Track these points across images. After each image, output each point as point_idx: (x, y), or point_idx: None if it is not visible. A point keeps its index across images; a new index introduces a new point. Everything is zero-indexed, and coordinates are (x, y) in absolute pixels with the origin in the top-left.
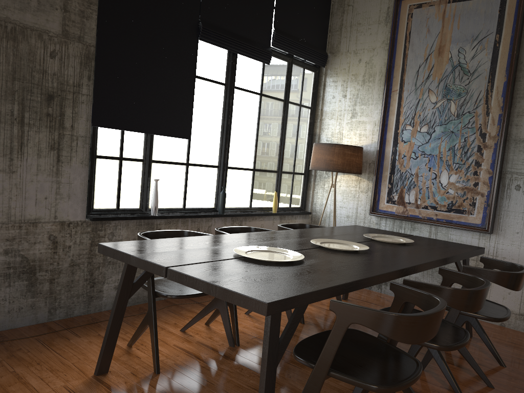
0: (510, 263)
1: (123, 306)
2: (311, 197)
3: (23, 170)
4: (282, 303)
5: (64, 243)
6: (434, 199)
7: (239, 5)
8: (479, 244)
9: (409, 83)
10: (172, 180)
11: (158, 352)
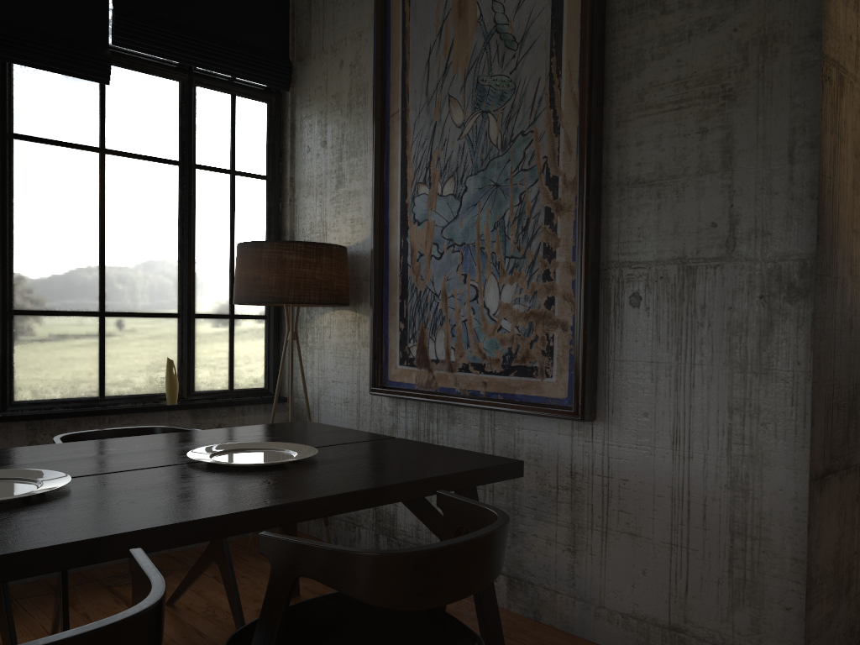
0: (488, 509)
1: None
2: (287, 366)
3: None
4: None
5: None
6: (478, 348)
7: None
8: (574, 449)
9: (417, 91)
10: None
11: None
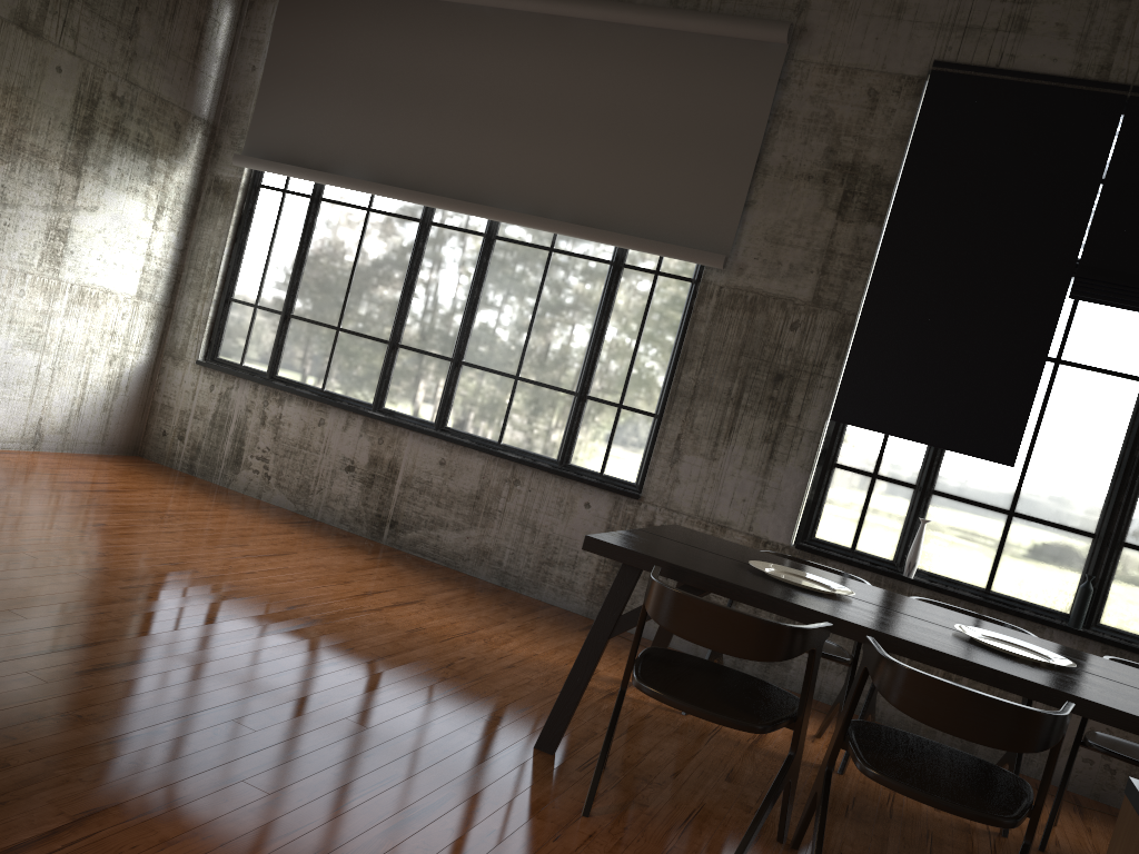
0: None
1: None
2: None
3: (725, 460)
4: (607, 547)
5: None
6: None
7: None
8: None
9: None
10: (968, 533)
11: None
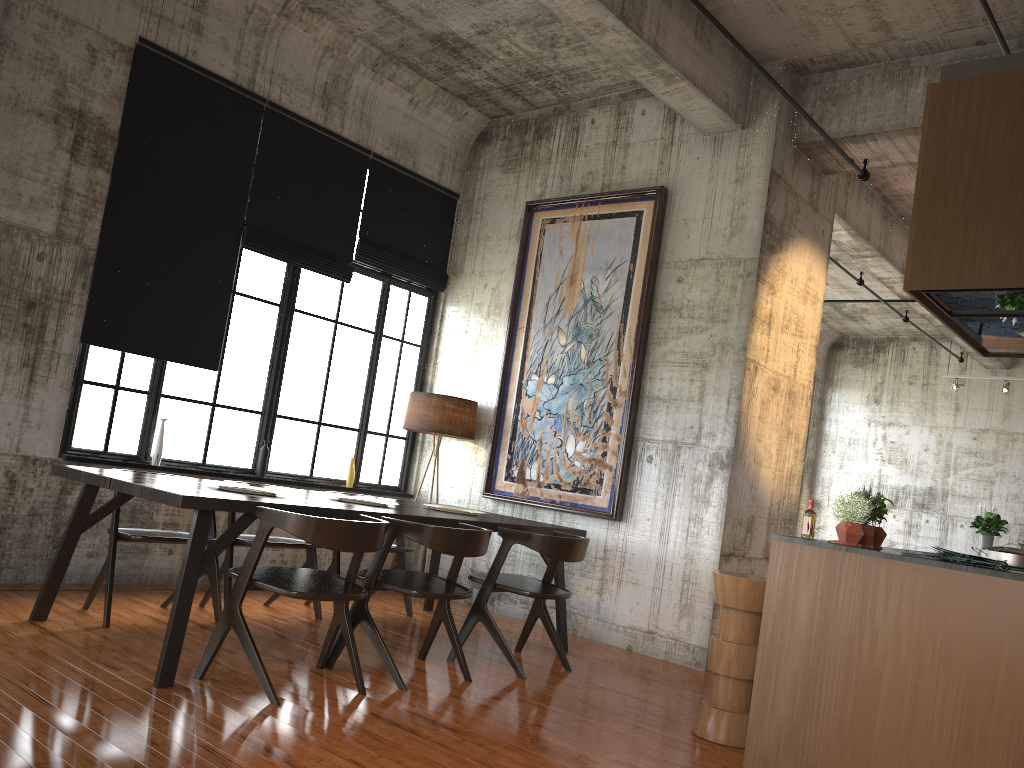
0: (579, 536)
1: (74, 540)
2: (415, 473)
3: None
4: (202, 501)
5: (24, 484)
6: (558, 475)
7: (305, 207)
8: (608, 537)
9: (538, 318)
10: (188, 424)
11: (111, 603)
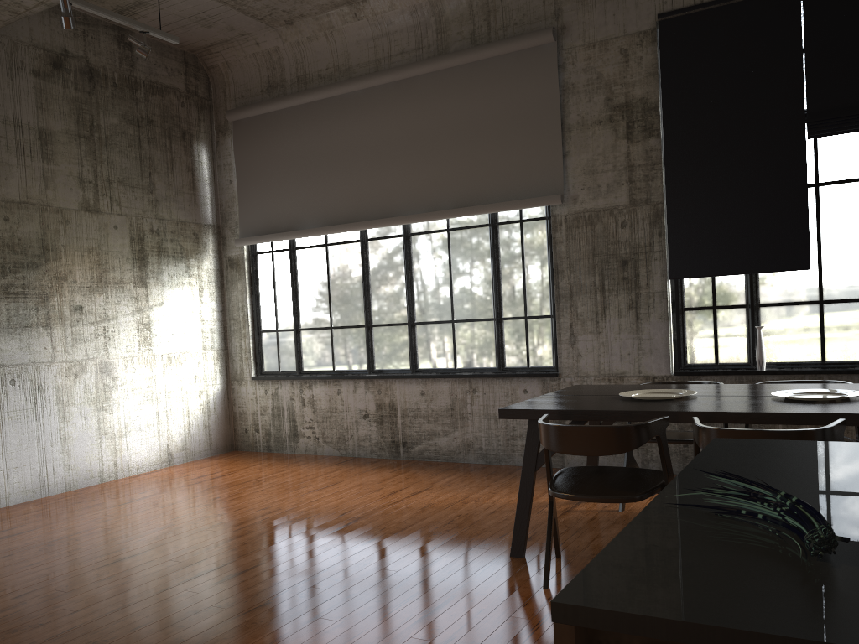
0: None
1: None
2: None
3: (607, 330)
4: (514, 412)
5: None
6: None
7: None
8: None
9: None
10: (795, 326)
11: None
